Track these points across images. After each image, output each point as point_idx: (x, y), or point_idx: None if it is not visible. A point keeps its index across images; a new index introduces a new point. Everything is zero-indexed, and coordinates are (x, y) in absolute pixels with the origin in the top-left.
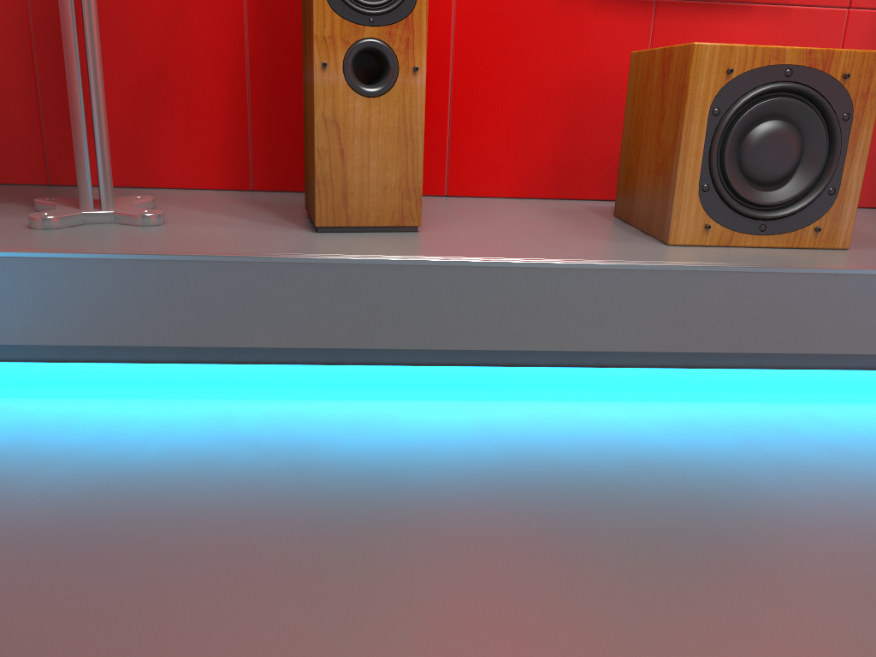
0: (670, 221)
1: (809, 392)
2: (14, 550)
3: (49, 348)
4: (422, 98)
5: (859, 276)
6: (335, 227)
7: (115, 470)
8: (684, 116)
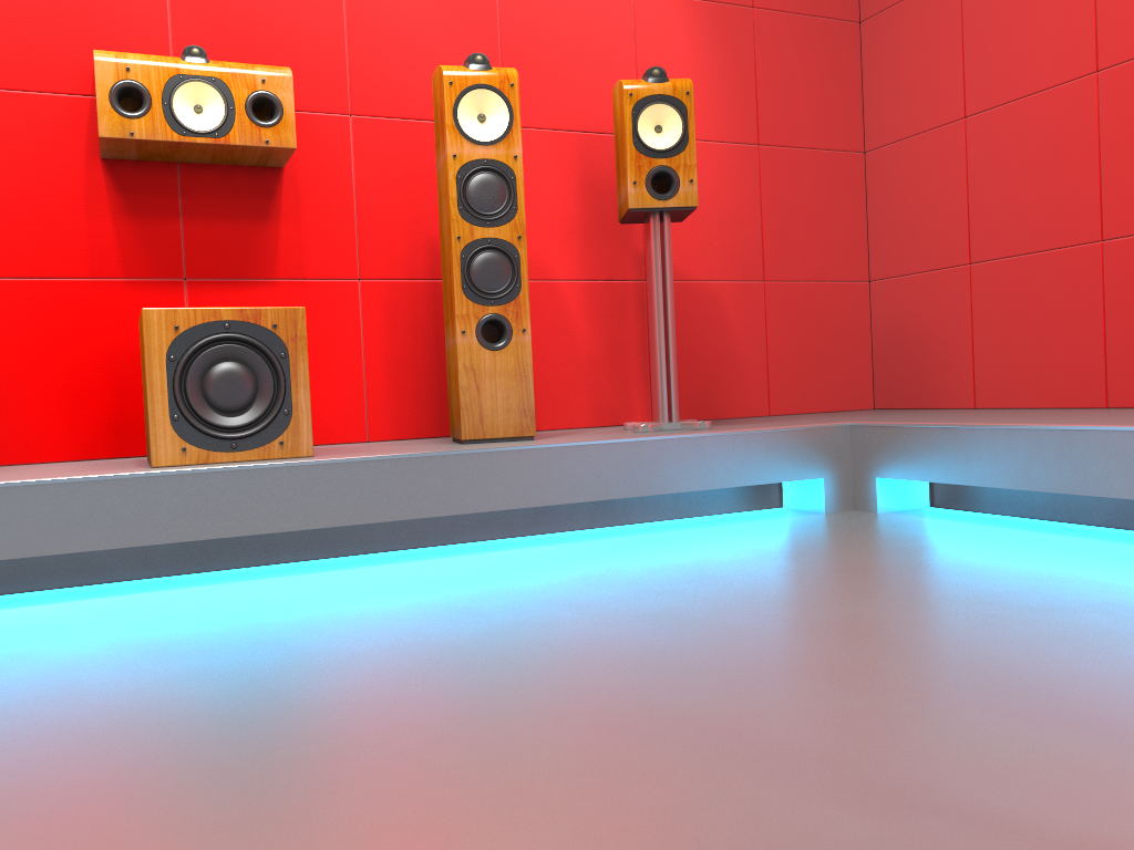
0: (150, 448)
1: (287, 571)
2: None
3: None
4: None
5: (287, 468)
6: None
7: None
8: (146, 363)
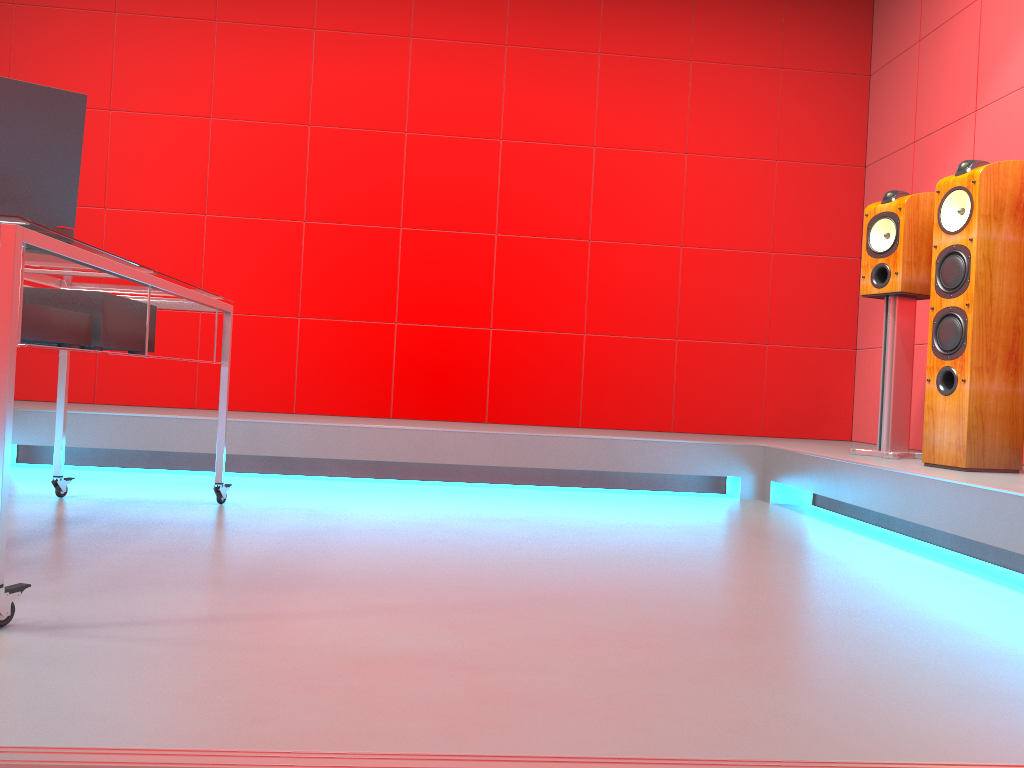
0: None
1: None
2: (711, 517)
3: (846, 509)
4: (966, 396)
5: None
6: (930, 464)
7: (764, 521)
8: None
